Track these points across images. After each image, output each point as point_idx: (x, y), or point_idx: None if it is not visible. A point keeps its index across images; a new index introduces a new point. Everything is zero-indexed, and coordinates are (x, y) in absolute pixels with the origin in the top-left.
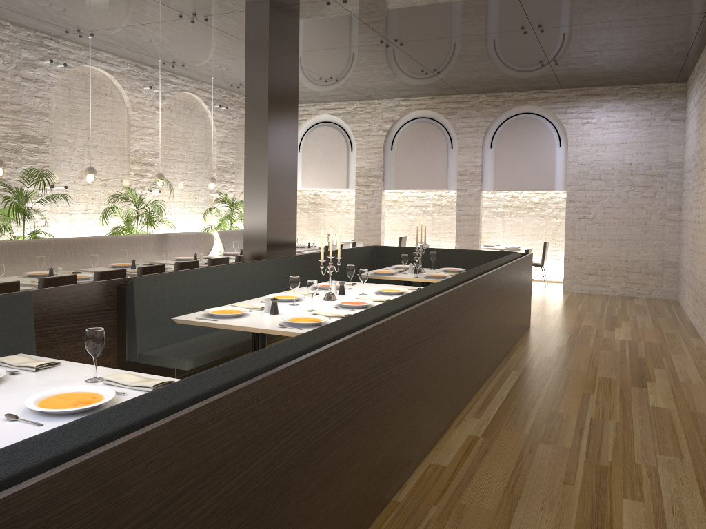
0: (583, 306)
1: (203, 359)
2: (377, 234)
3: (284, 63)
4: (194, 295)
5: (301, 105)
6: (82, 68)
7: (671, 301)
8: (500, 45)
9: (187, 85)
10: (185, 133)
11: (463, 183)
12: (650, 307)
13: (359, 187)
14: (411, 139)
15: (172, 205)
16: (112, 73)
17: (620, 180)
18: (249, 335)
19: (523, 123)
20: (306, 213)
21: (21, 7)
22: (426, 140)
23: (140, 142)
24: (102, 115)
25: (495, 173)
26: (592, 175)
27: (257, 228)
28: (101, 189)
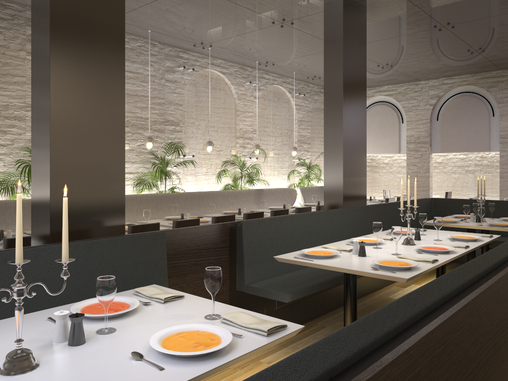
0: None
1: (299, 293)
2: (426, 189)
3: (355, 49)
4: (288, 237)
5: None
6: (204, 71)
7: None
8: None
9: (275, 79)
10: (274, 115)
11: (505, 145)
12: None
13: (409, 151)
14: (455, 110)
15: (265, 168)
16: (224, 73)
17: None
18: (335, 273)
19: None
20: None
21: (164, 29)
22: (469, 111)
23: (243, 123)
24: (217, 103)
25: None
26: None
27: (335, 183)
28: (216, 157)
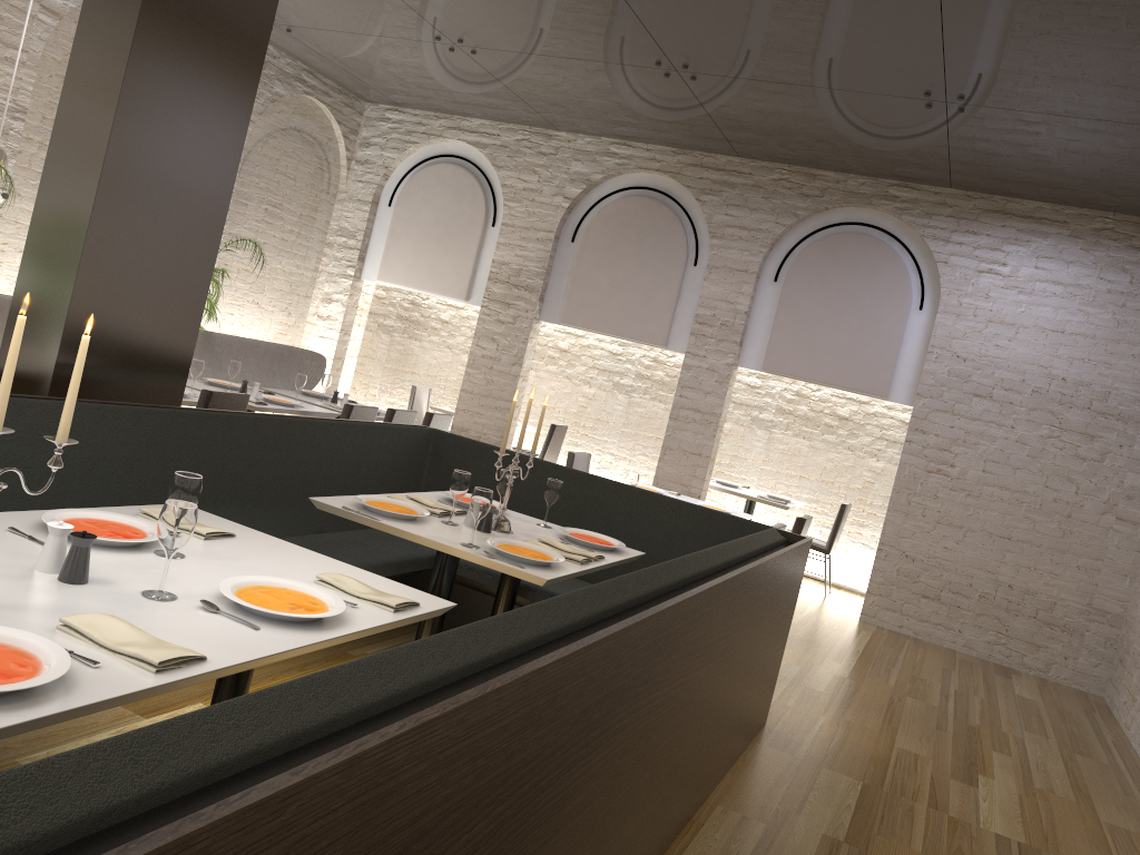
0: (901, 675)
1: None
2: (504, 408)
3: None
4: None
5: (415, 112)
6: None
7: (1091, 700)
8: (846, 12)
9: None
10: None
11: (702, 342)
12: (1051, 712)
13: (490, 302)
14: (618, 228)
15: None
16: None
17: (1035, 409)
18: None
19: (854, 244)
20: (387, 335)
21: None
22: (646, 237)
23: None
24: None
25: (772, 336)
26: (976, 386)
27: (46, 301)
28: None
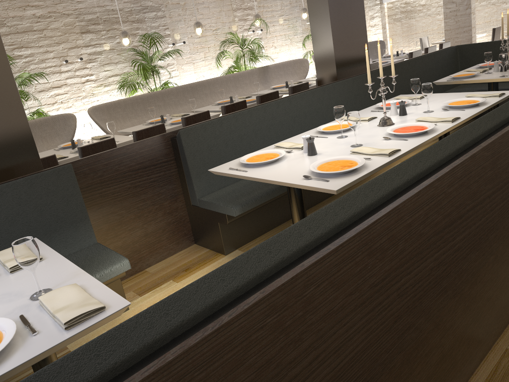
0: None
1: (252, 203)
2: (468, 30)
3: None
4: (250, 135)
5: None
6: None
7: None
8: None
9: None
10: None
11: None
12: None
13: None
14: None
15: (273, 40)
16: None
17: None
18: None
19: None
20: (399, 22)
21: None
22: None
23: None
24: None
25: None
26: None
27: (325, 51)
28: (212, 38)
